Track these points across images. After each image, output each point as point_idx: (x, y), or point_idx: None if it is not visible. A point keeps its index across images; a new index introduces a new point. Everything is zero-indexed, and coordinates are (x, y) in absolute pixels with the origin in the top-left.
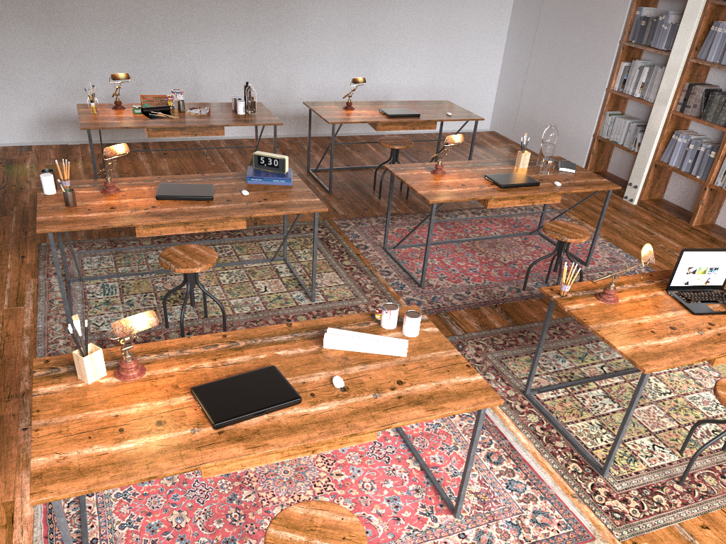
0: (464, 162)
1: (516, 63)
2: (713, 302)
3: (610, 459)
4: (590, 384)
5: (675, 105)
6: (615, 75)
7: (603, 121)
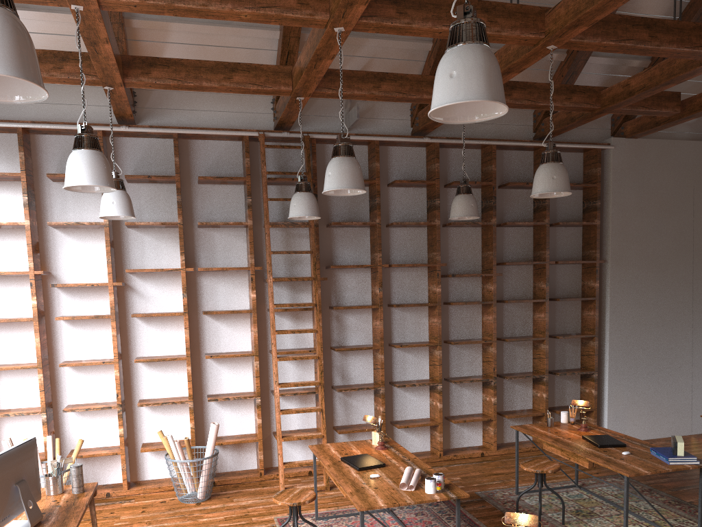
0: None
1: None
2: None
3: None
4: None
5: None
6: None
7: None
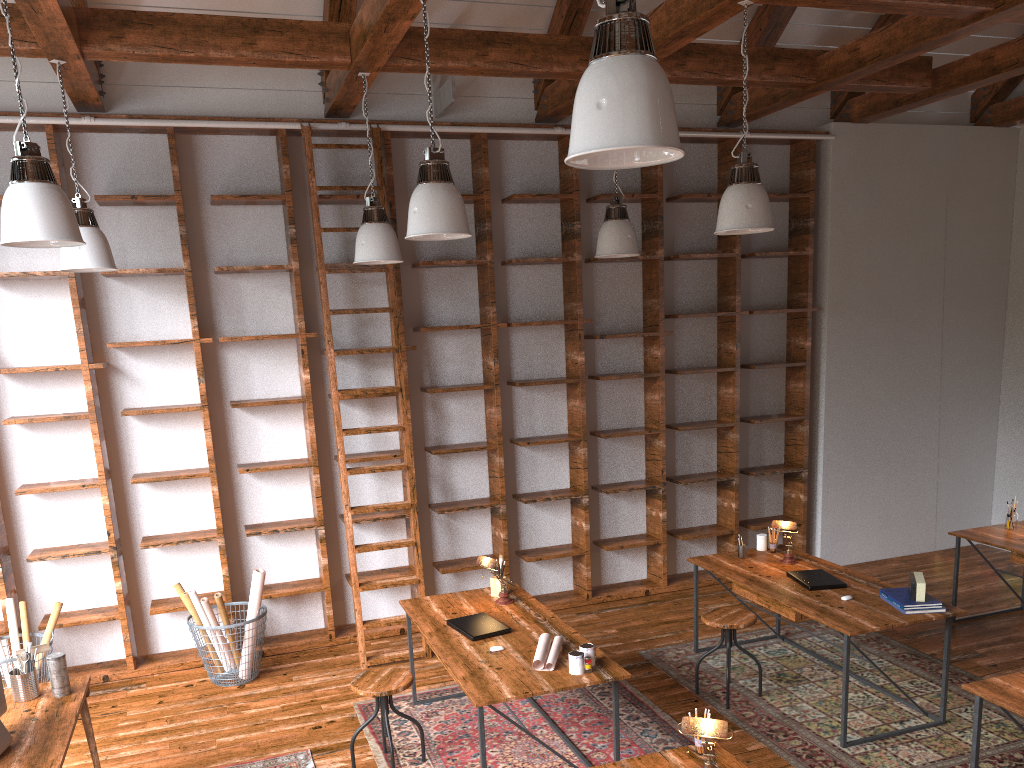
0: None
1: None
2: None
3: None
4: None
5: None
6: None
7: None
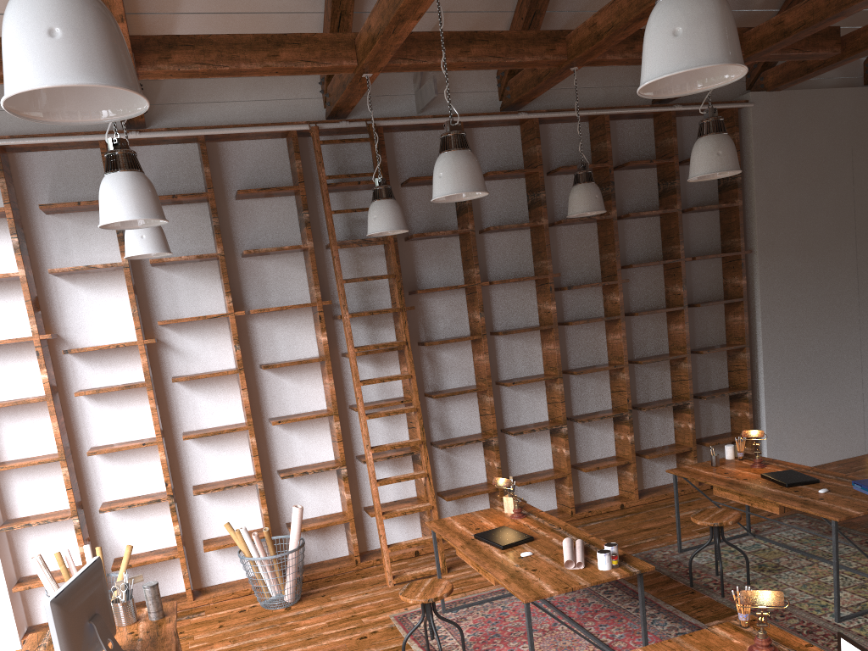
0: None
1: None
2: None
3: None
4: None
5: None
6: None
7: None
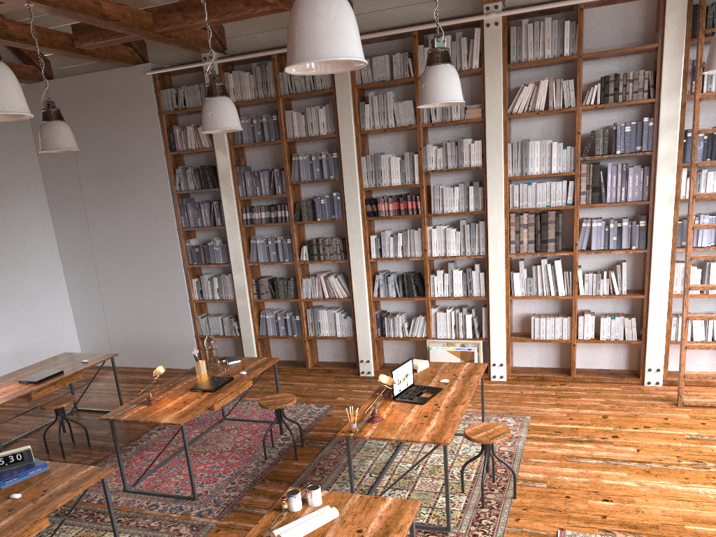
0: (158, 388)
1: (88, 305)
2: (422, 393)
3: (449, 516)
4: (378, 488)
5: (252, 295)
6: (192, 289)
7: (198, 323)
